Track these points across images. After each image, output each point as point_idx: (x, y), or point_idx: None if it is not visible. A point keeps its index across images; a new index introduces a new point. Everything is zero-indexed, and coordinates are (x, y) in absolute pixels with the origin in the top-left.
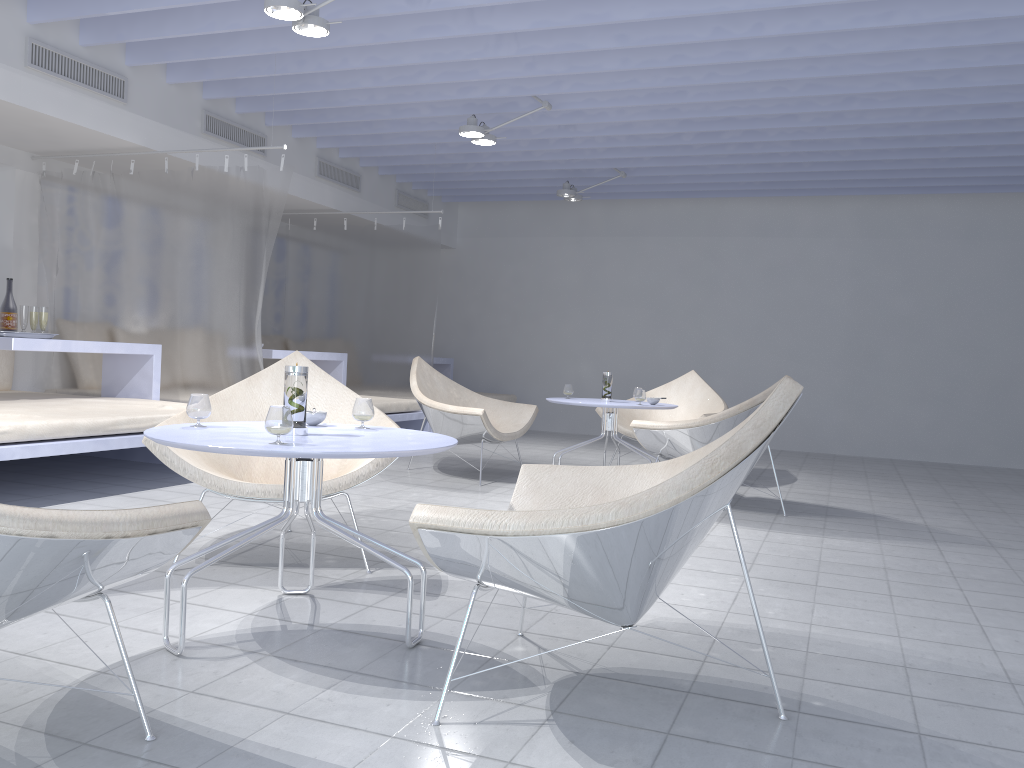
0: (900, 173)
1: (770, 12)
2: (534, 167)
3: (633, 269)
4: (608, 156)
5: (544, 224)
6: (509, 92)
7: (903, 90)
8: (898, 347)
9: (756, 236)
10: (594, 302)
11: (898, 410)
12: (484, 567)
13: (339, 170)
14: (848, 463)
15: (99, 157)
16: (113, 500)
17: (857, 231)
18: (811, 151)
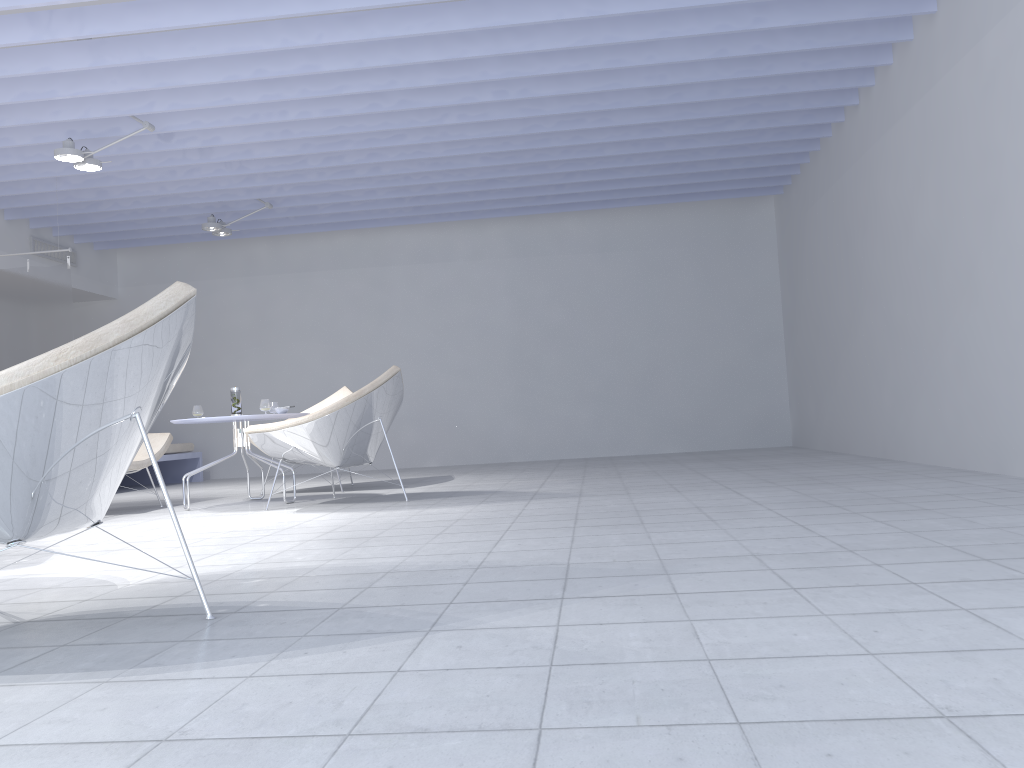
0: (528, 192)
1: (330, 21)
2: (175, 202)
3: (305, 304)
4: (245, 185)
5: (210, 266)
6: (104, 113)
7: (483, 101)
8: (557, 355)
9: (419, 263)
10: (270, 341)
11: (564, 413)
12: None
13: None
14: (518, 465)
15: None
16: None
17: (509, 251)
18: (436, 170)
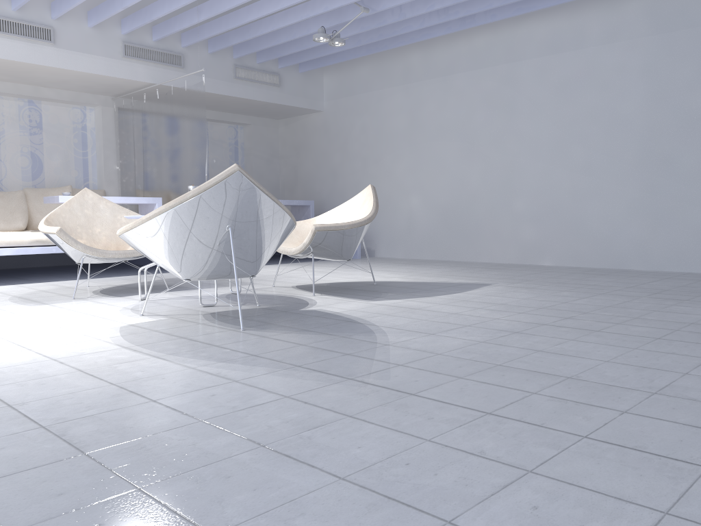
0: None
1: None
2: (295, 19)
3: (446, 106)
4: None
5: (380, 78)
6: None
7: None
8: (697, 149)
9: (548, 54)
10: (418, 141)
11: (699, 219)
12: None
13: (153, 51)
14: (608, 277)
15: None
16: None
17: (648, 28)
18: None
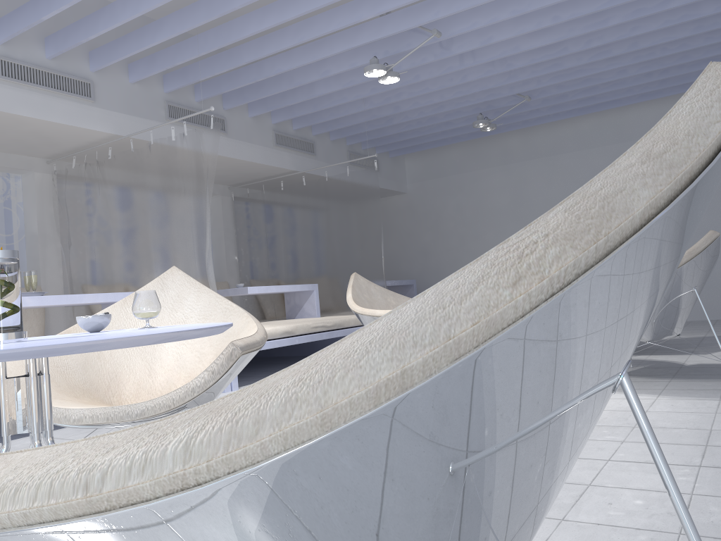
0: None
1: None
2: (450, 107)
3: (554, 183)
4: (509, 81)
5: (474, 160)
6: (400, 27)
7: None
8: None
9: None
10: (525, 216)
11: None
12: None
13: (294, 139)
14: None
15: (93, 153)
16: (66, 430)
17: None
18: (699, 33)
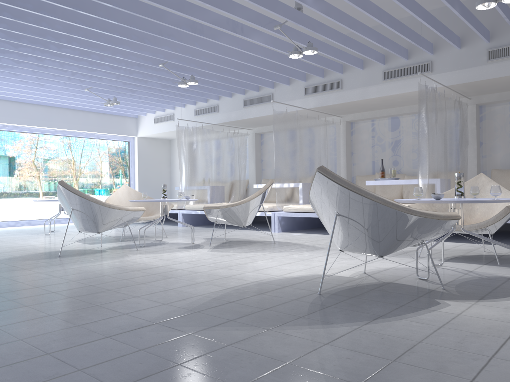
0: None
1: None
2: None
3: None
4: None
5: None
6: None
7: None
8: None
9: None
10: None
11: None
12: None
13: None
14: None
15: (475, 90)
16: None
17: None
18: None
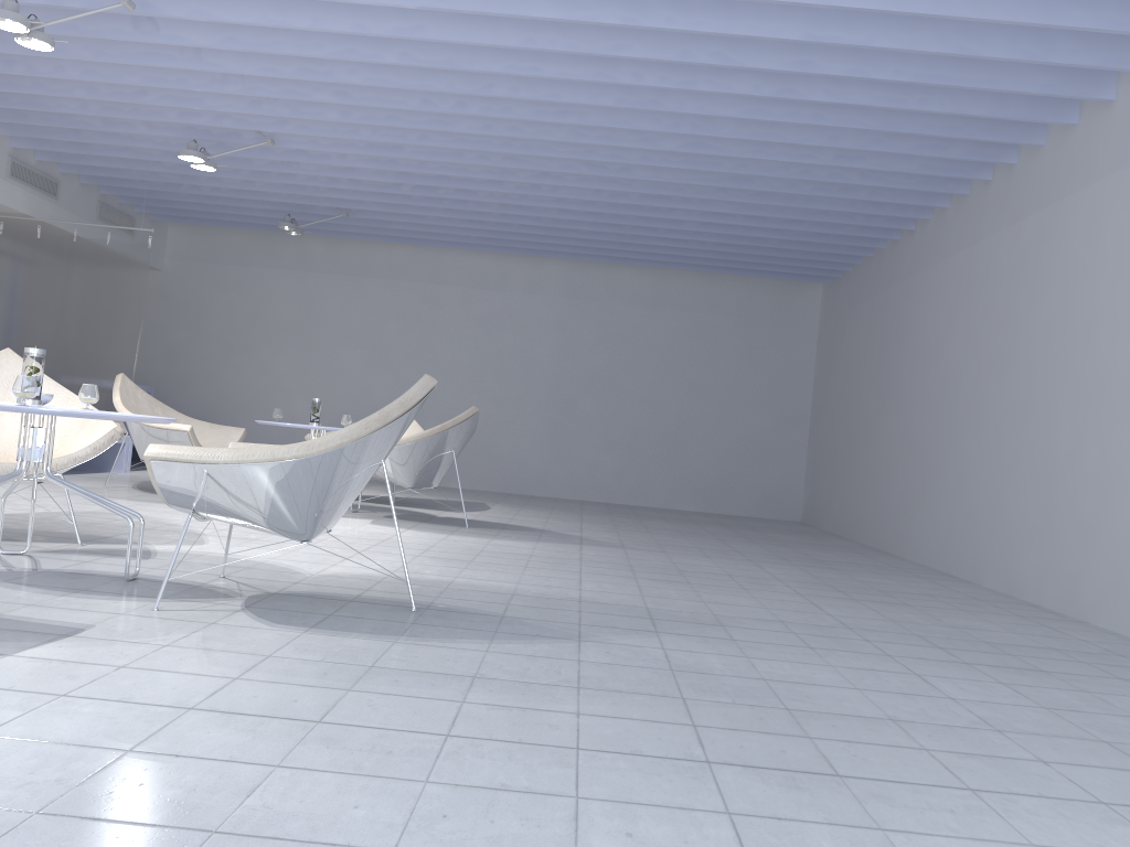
0: (595, 243)
1: (471, 95)
2: (255, 196)
3: (353, 308)
4: (330, 195)
5: (263, 255)
6: (233, 124)
7: (583, 174)
8: (592, 399)
9: (473, 287)
10: (312, 338)
11: (590, 456)
12: (200, 492)
13: (35, 173)
14: (542, 501)
15: None
16: None
17: (562, 291)
18: (517, 214)
